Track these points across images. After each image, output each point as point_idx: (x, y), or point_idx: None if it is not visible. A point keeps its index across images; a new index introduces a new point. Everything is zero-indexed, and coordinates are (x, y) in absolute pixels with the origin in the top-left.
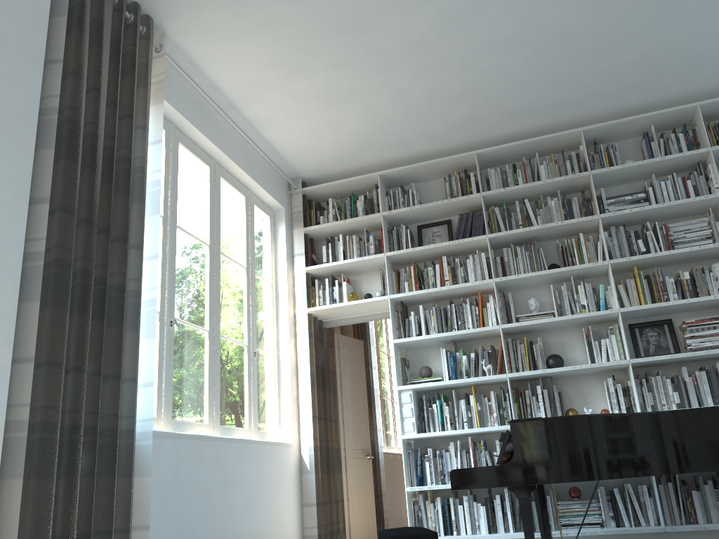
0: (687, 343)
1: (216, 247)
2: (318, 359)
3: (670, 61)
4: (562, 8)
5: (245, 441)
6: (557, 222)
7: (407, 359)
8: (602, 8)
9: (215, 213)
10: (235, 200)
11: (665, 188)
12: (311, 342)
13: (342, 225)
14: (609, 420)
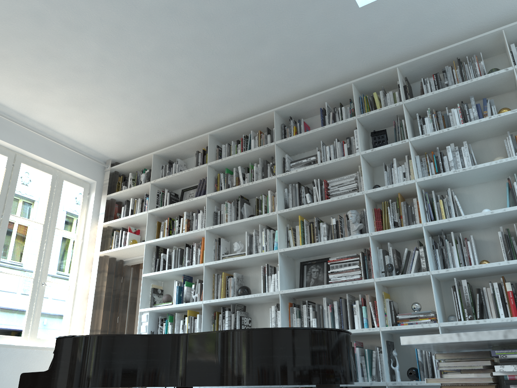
0: (329, 278)
1: (5, 210)
2: (110, 288)
3: (307, 51)
4: (180, 23)
5: (3, 346)
6: (249, 183)
7: (163, 289)
8: (211, 19)
9: (9, 187)
10: (39, 178)
11: (328, 151)
12: (103, 276)
13: (131, 191)
14: (123, 339)
